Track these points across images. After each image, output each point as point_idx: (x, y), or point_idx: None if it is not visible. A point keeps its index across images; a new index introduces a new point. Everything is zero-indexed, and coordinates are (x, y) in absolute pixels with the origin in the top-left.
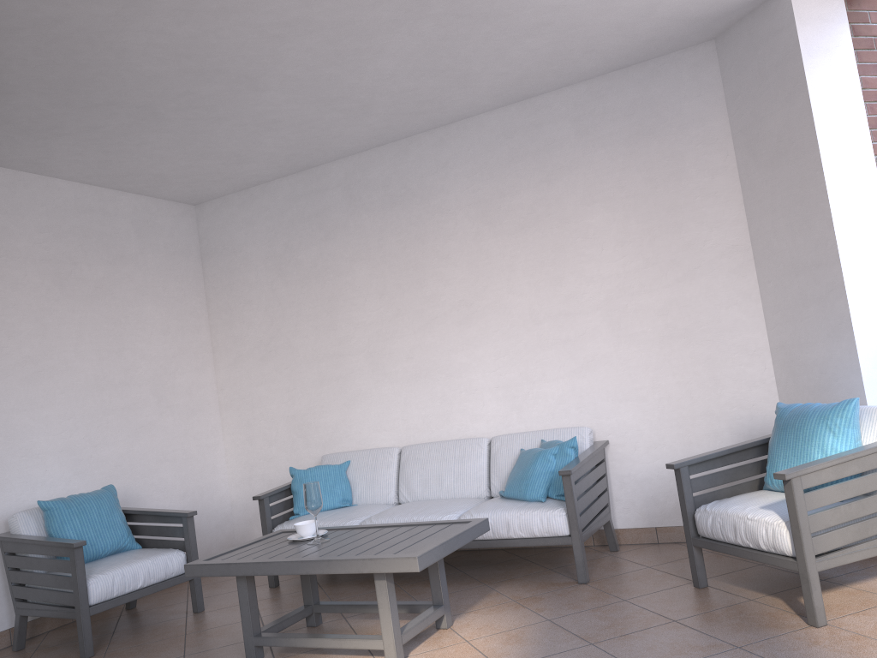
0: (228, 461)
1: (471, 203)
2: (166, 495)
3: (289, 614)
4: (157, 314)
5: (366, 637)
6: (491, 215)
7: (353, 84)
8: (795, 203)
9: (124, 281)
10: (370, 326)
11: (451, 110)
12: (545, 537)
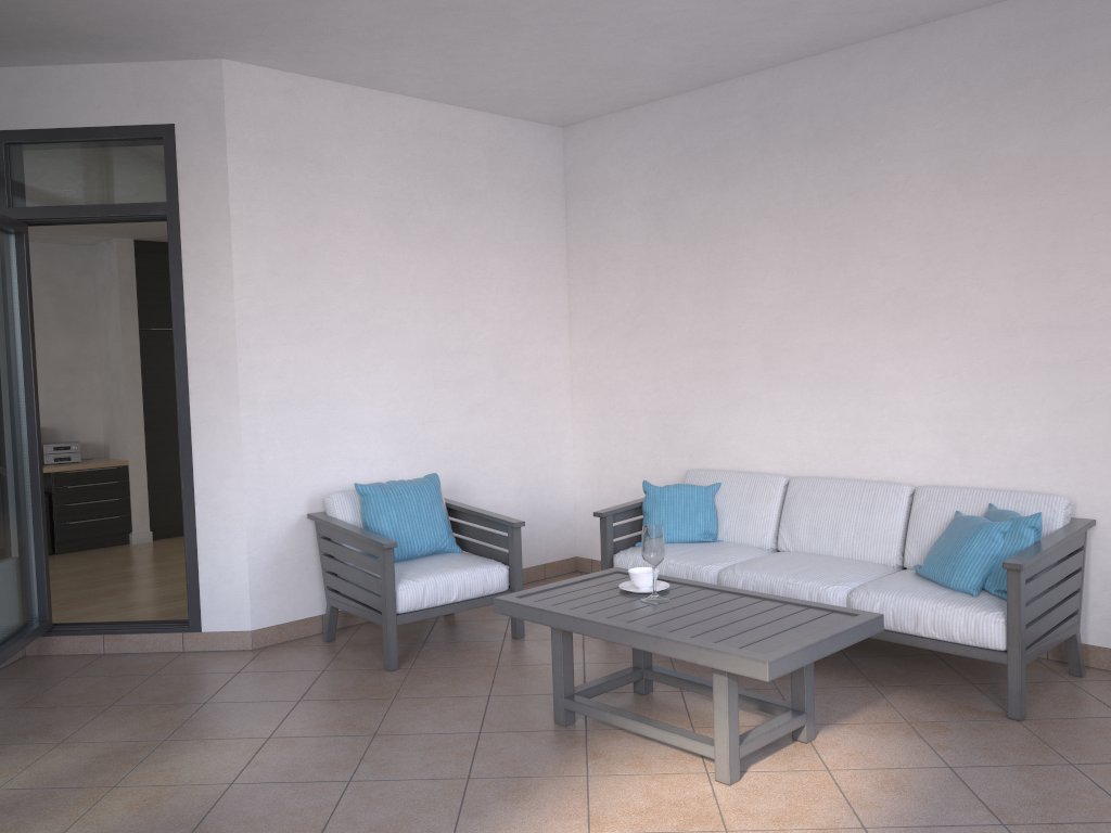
0: (575, 454)
1: (935, 148)
2: (499, 488)
3: (612, 676)
4: (505, 267)
5: (695, 736)
6: (963, 168)
7: None
8: None
9: (469, 225)
10: (768, 309)
11: (923, 6)
12: (968, 645)
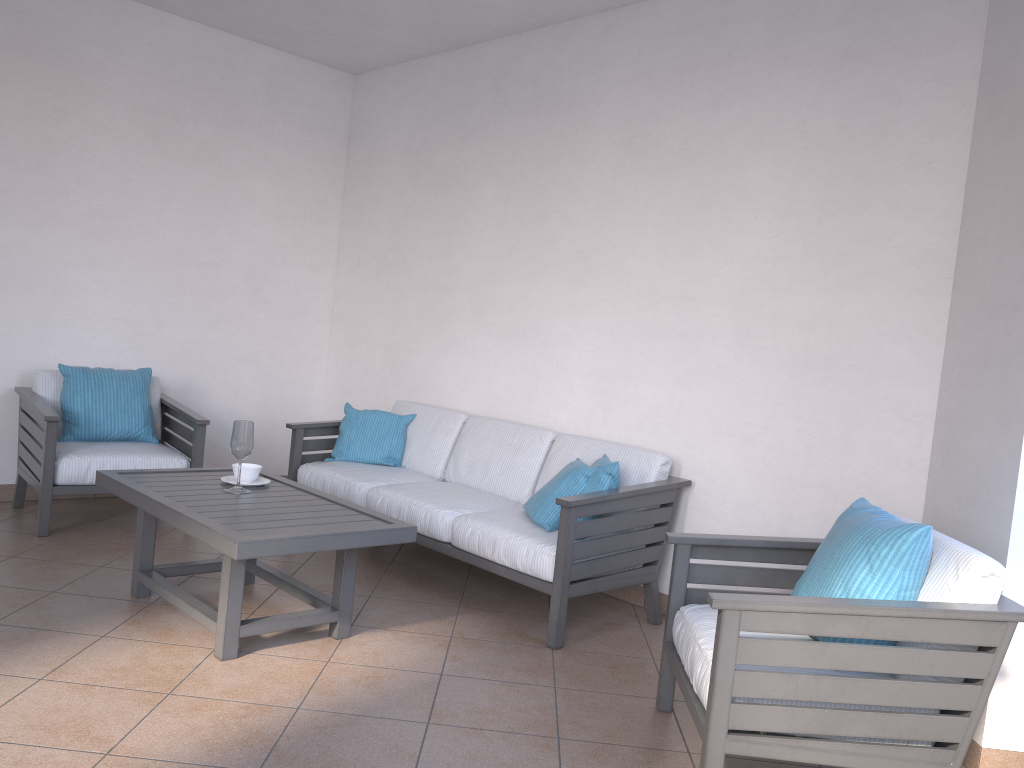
0: (327, 379)
1: (620, 122)
2: (238, 397)
3: (207, 561)
4: (272, 194)
5: (212, 614)
6: (637, 143)
7: None
8: (1017, 200)
9: (238, 149)
10: (481, 259)
11: None
12: (528, 575)
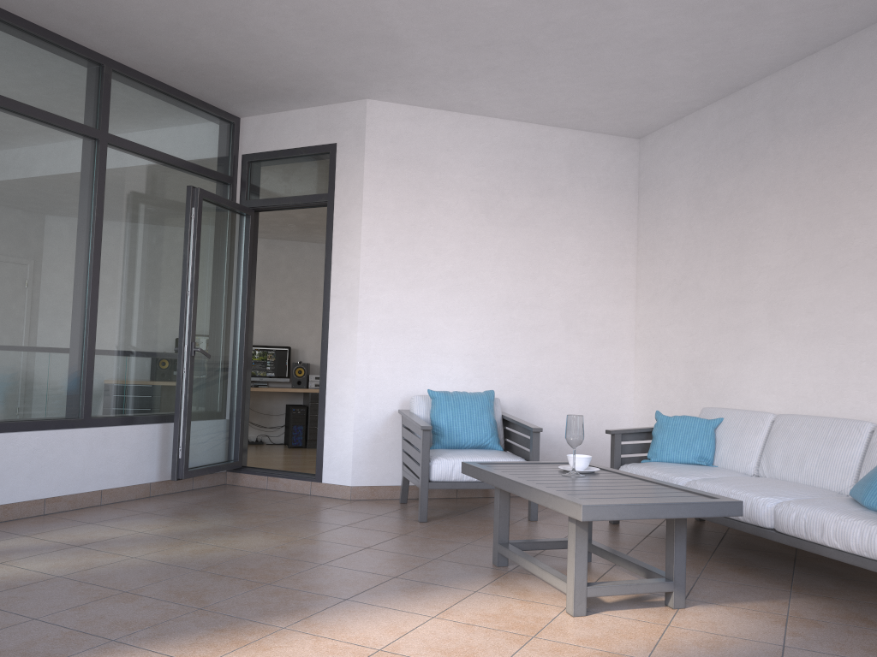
0: (635, 397)
1: None
2: (561, 415)
3: (551, 539)
4: (578, 244)
5: (561, 576)
6: None
7: None
8: None
9: (549, 212)
10: (774, 271)
11: None
12: (864, 557)
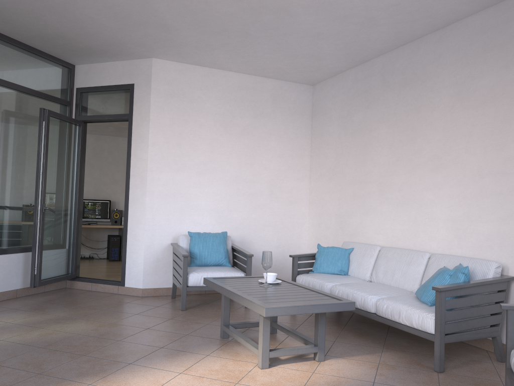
0: (308, 234)
1: (451, 84)
2: (267, 244)
3: (254, 321)
4: (277, 146)
5: (256, 345)
6: (463, 94)
7: (350, 5)
8: None
9: (260, 127)
10: (382, 165)
11: (439, 16)
12: (420, 330)
